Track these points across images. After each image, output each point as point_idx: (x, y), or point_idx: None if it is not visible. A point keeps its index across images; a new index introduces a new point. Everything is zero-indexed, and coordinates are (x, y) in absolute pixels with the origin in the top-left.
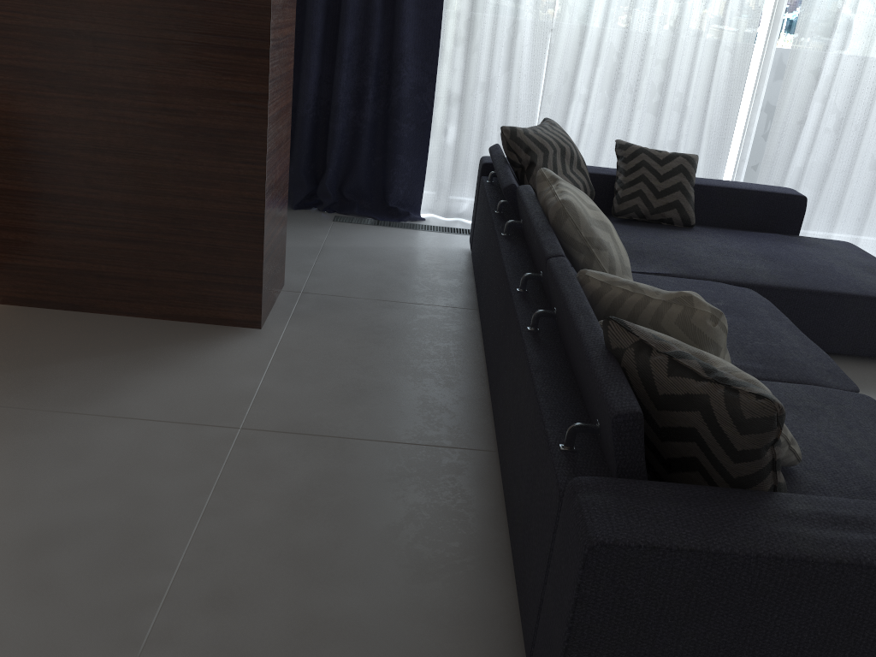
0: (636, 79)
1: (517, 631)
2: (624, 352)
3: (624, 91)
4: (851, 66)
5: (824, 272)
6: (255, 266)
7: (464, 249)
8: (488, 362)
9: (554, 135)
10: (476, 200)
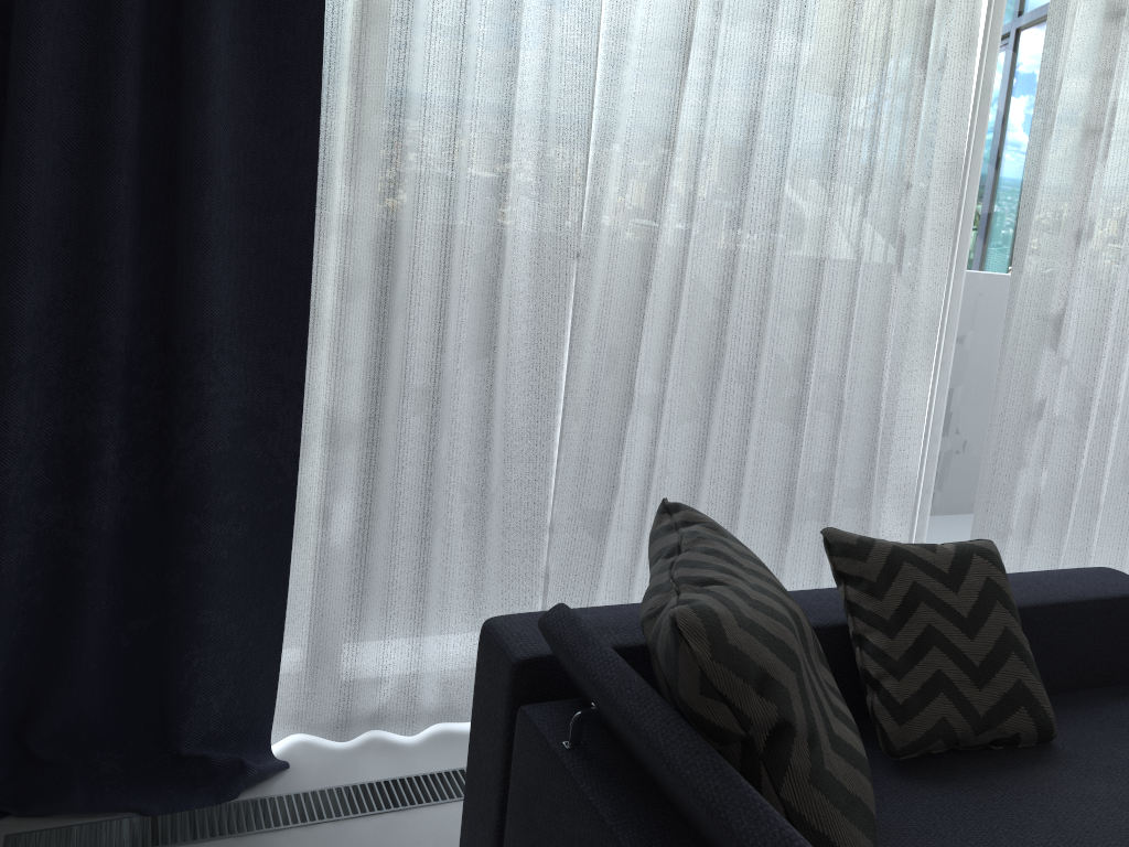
0: (752, 352)
1: None
2: None
3: (728, 378)
4: (1093, 302)
5: None
6: None
7: None
8: None
9: (765, 581)
10: (491, 763)
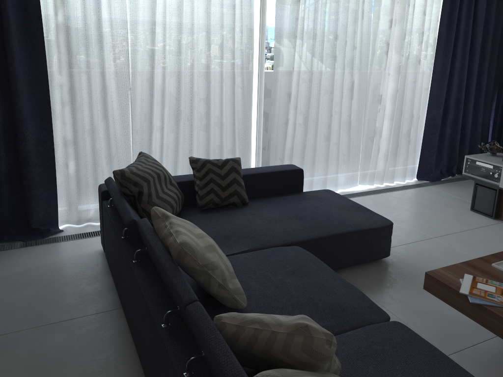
0: (190, 111)
1: None
2: None
3: (184, 119)
4: (305, 88)
5: (329, 219)
6: None
7: (99, 250)
8: (144, 368)
9: (151, 166)
10: (101, 216)
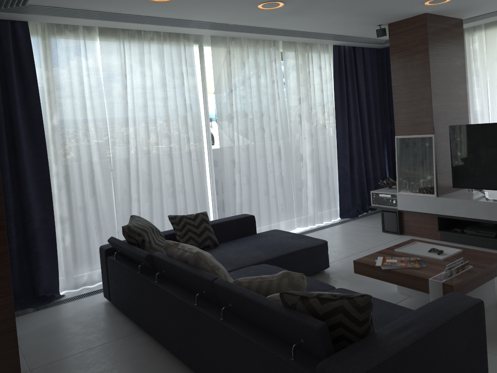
0: (159, 183)
1: None
2: (296, 304)
3: (155, 190)
4: (244, 155)
5: (282, 245)
6: (14, 363)
7: (103, 302)
8: (177, 353)
9: (145, 222)
10: (105, 271)
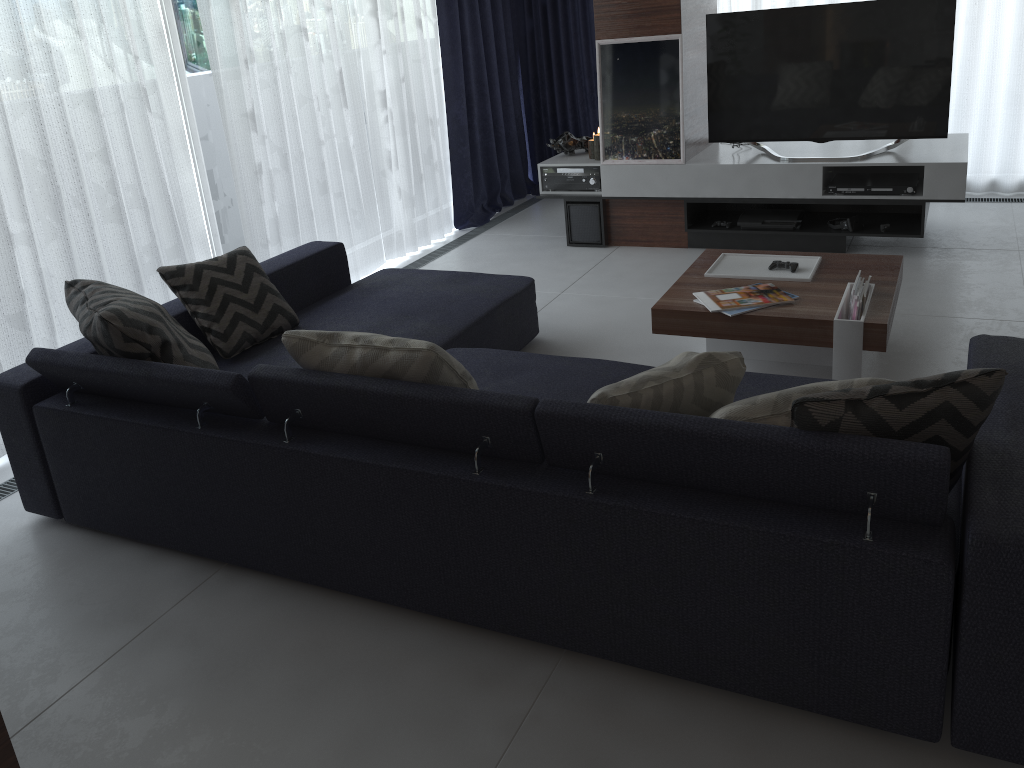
0: (78, 186)
1: (868, 741)
2: (840, 420)
3: (68, 207)
4: (269, 98)
5: (452, 301)
6: None
7: (29, 525)
8: (397, 595)
9: (136, 295)
10: (27, 445)
